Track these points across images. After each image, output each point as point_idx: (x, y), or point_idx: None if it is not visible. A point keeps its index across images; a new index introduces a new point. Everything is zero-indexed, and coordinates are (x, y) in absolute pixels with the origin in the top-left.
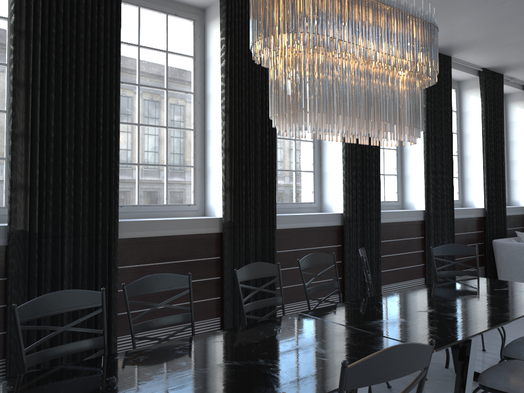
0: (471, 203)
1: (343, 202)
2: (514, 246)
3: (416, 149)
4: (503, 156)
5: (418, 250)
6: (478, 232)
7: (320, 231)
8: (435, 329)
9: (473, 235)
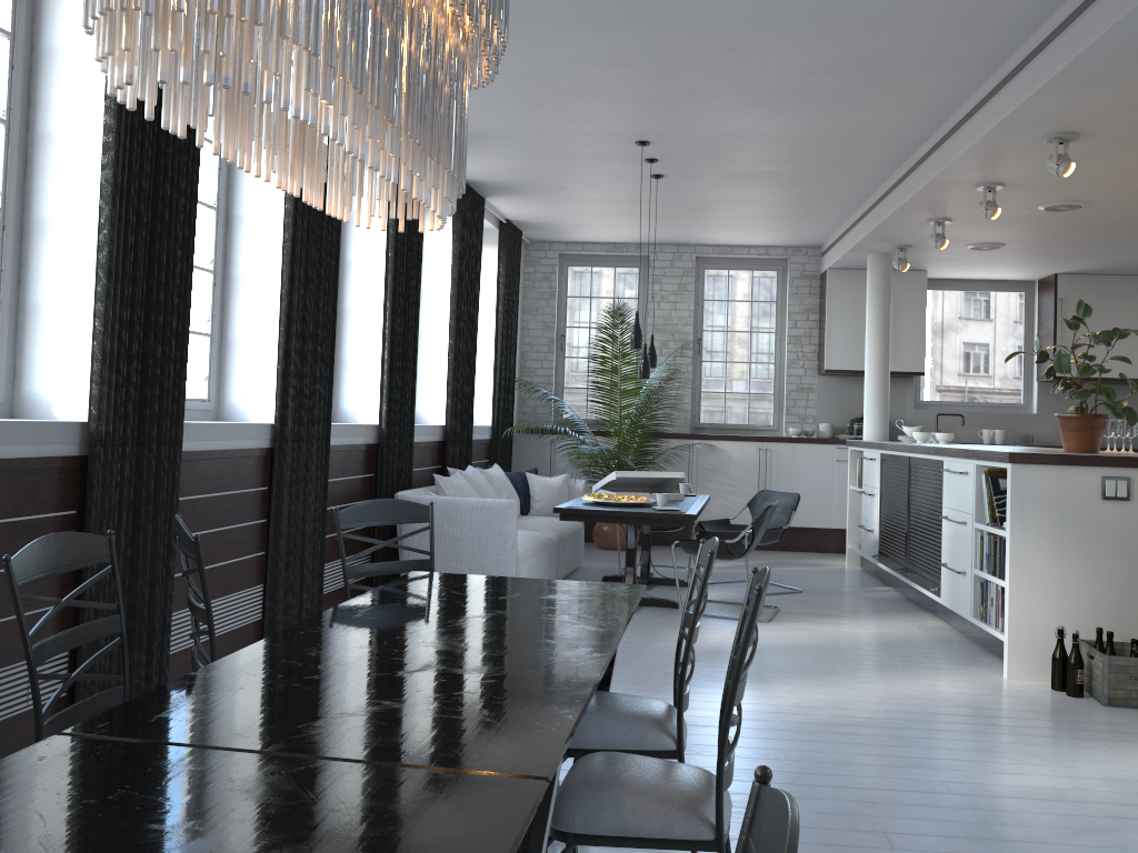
0: (352, 413)
1: (93, 391)
2: (439, 504)
3: (264, 278)
4: (418, 318)
5: (256, 520)
6: (366, 477)
7: (21, 472)
8: (488, 716)
9: (358, 483)
